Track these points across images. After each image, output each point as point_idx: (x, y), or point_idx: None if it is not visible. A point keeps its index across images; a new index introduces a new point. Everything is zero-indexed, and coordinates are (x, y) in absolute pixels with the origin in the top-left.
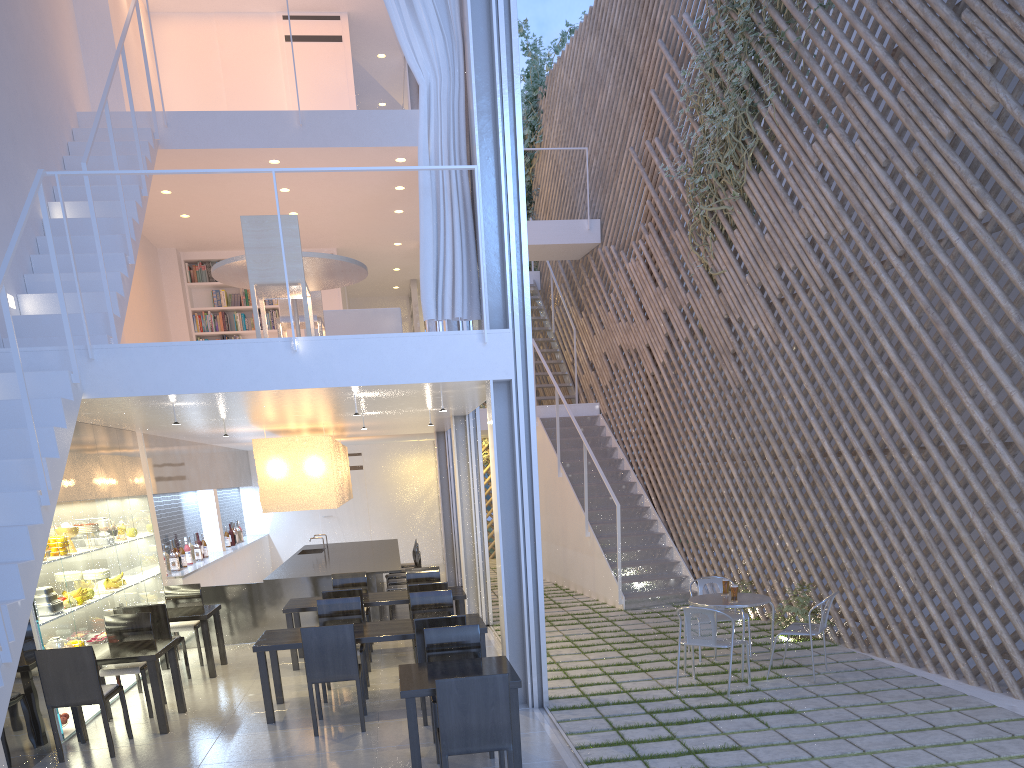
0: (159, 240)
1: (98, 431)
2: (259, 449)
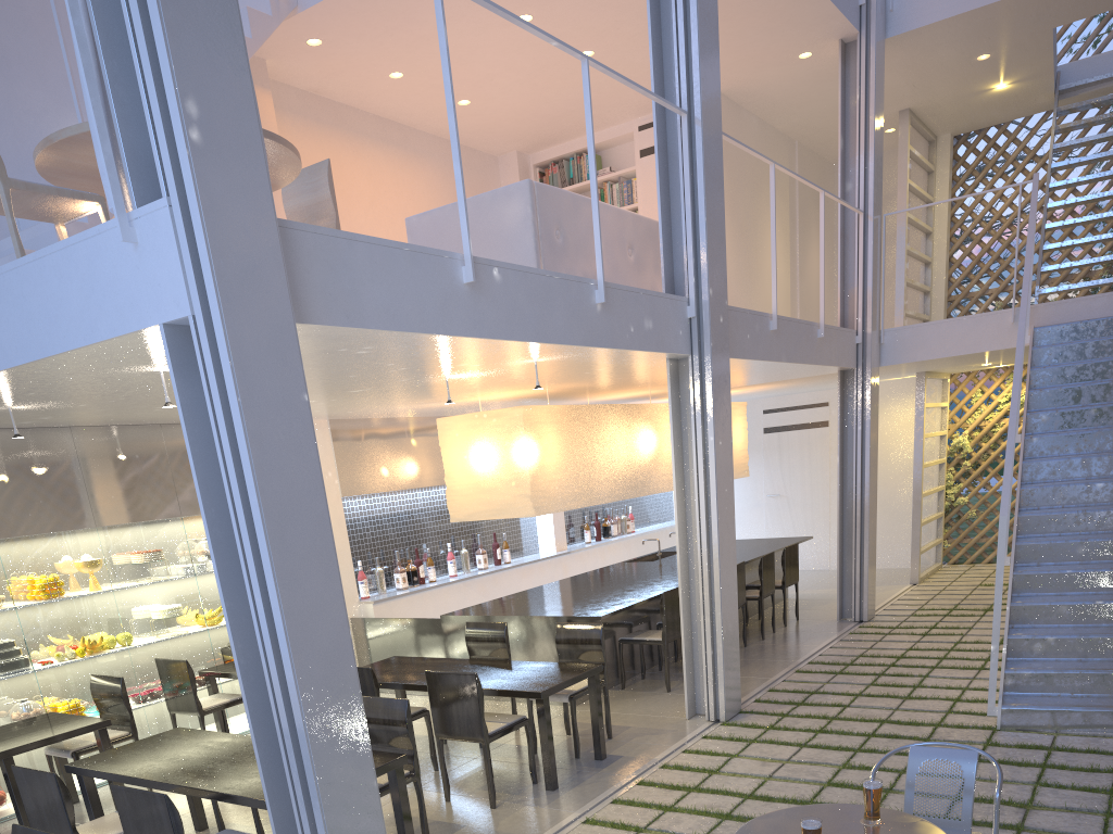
0: (485, 145)
1: (178, 431)
2: (444, 433)
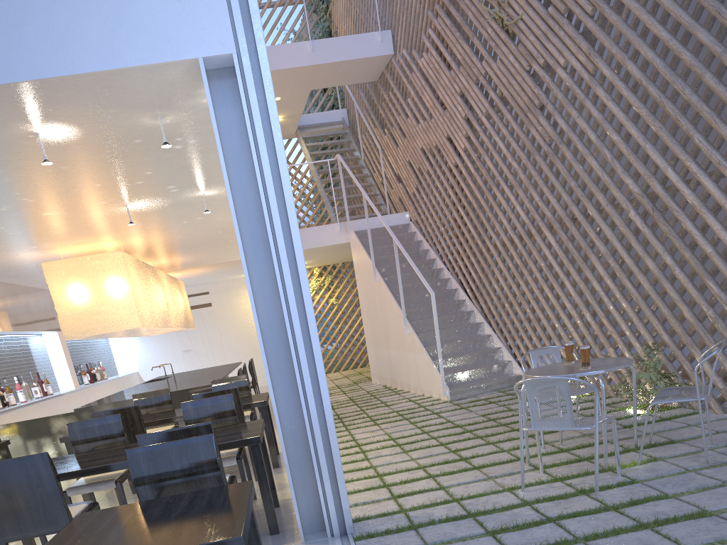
0: None
1: None
2: (50, 273)
